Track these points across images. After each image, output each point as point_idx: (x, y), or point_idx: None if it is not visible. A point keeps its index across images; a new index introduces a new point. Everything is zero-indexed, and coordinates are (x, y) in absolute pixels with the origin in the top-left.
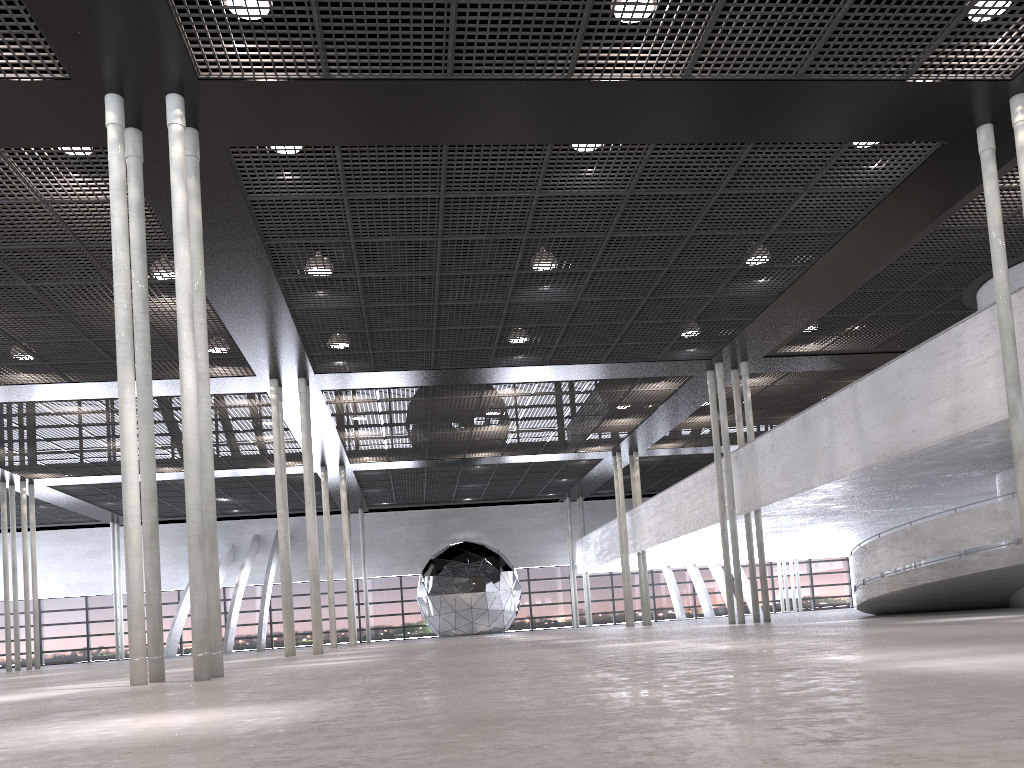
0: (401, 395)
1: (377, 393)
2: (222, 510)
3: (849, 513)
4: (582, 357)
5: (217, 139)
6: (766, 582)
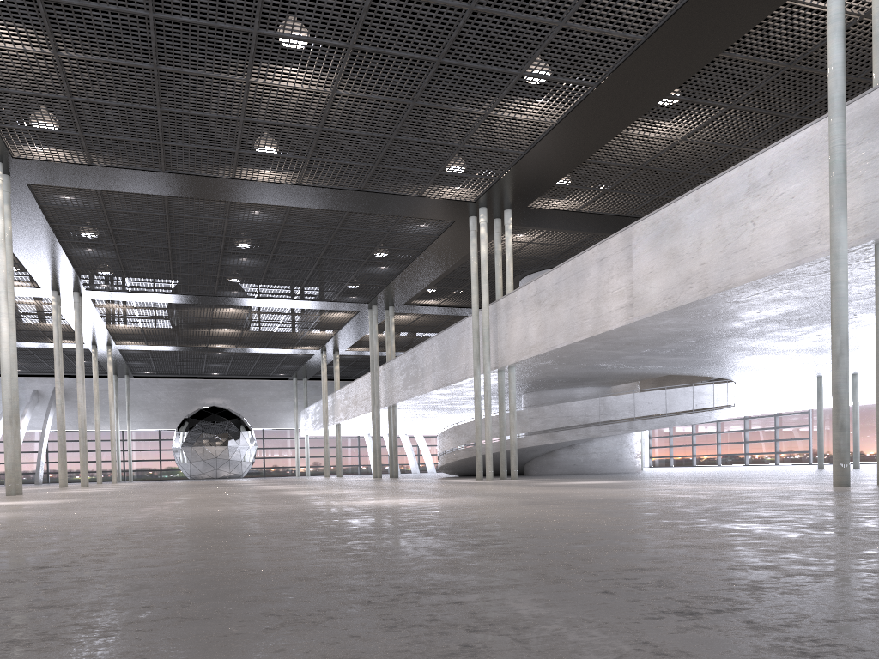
0: (152, 306)
1: (134, 304)
2: None
3: (459, 409)
4: (280, 295)
5: (22, 180)
6: (397, 452)
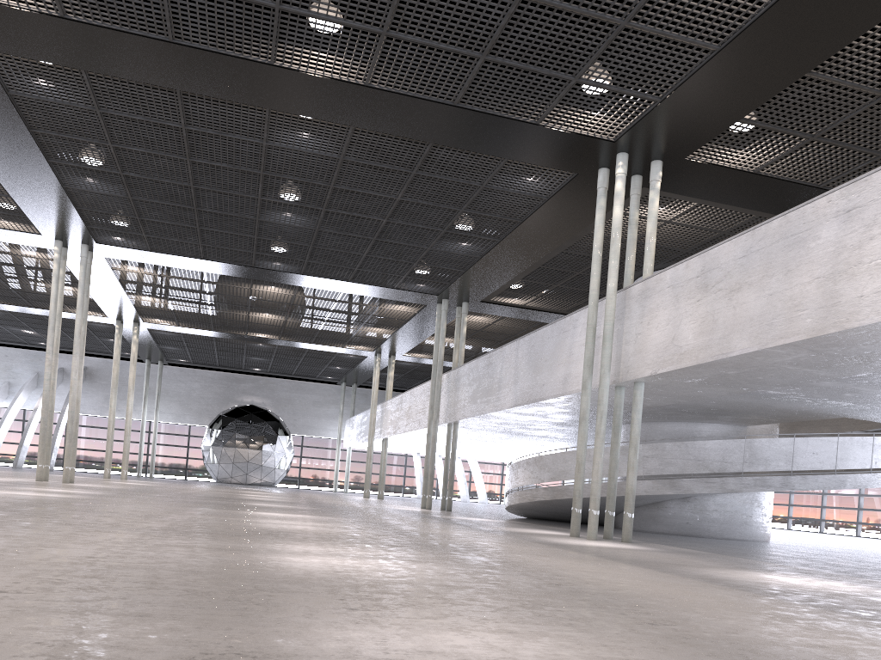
0: (179, 275)
1: (157, 269)
2: (29, 341)
3: (533, 436)
4: (331, 274)
5: None
6: (453, 480)
